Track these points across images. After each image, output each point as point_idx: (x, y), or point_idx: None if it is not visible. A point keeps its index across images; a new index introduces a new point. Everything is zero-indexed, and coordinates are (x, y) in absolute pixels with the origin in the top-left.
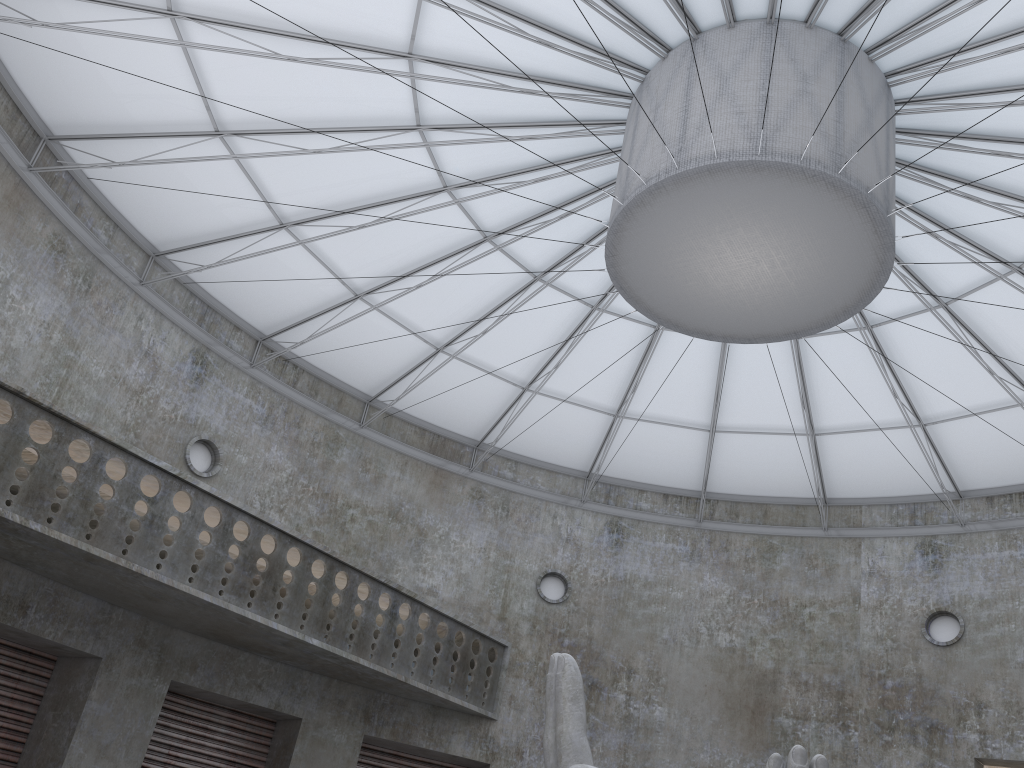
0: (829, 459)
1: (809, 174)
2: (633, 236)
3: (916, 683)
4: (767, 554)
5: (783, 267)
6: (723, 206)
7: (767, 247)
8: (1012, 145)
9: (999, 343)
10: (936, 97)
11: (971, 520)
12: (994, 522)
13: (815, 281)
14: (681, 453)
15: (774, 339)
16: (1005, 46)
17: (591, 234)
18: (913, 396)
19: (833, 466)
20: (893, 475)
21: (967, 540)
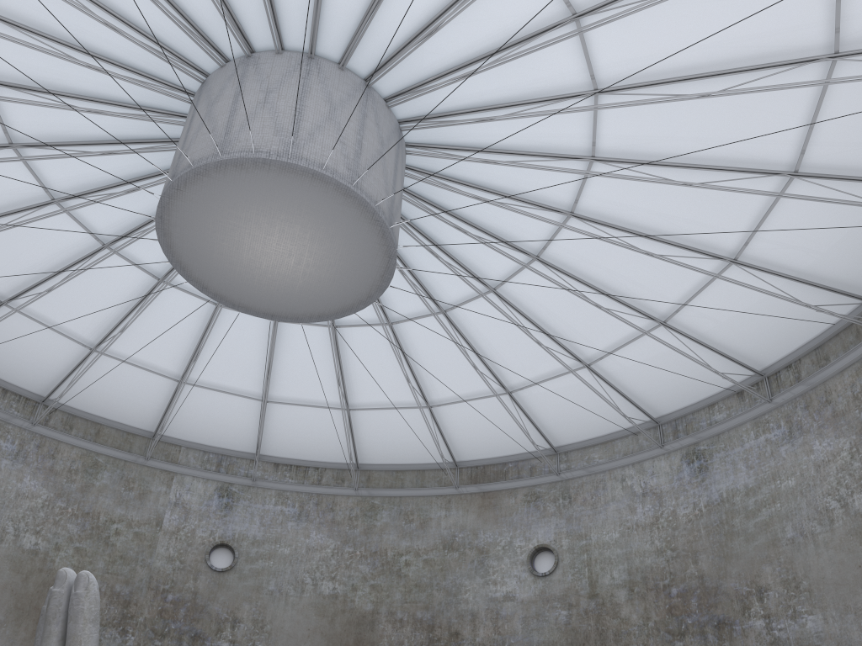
0: (178, 404)
1: (376, 218)
2: (210, 185)
3: (192, 599)
4: (91, 469)
5: (305, 267)
6: (301, 204)
7: (306, 248)
8: (436, 250)
9: (348, 364)
10: (420, 197)
11: (260, 478)
12: (276, 483)
13: (318, 287)
14: (47, 358)
15: (253, 313)
16: (472, 192)
17: (100, 139)
18: (271, 379)
19: (178, 410)
20: (219, 430)
21: (254, 492)
